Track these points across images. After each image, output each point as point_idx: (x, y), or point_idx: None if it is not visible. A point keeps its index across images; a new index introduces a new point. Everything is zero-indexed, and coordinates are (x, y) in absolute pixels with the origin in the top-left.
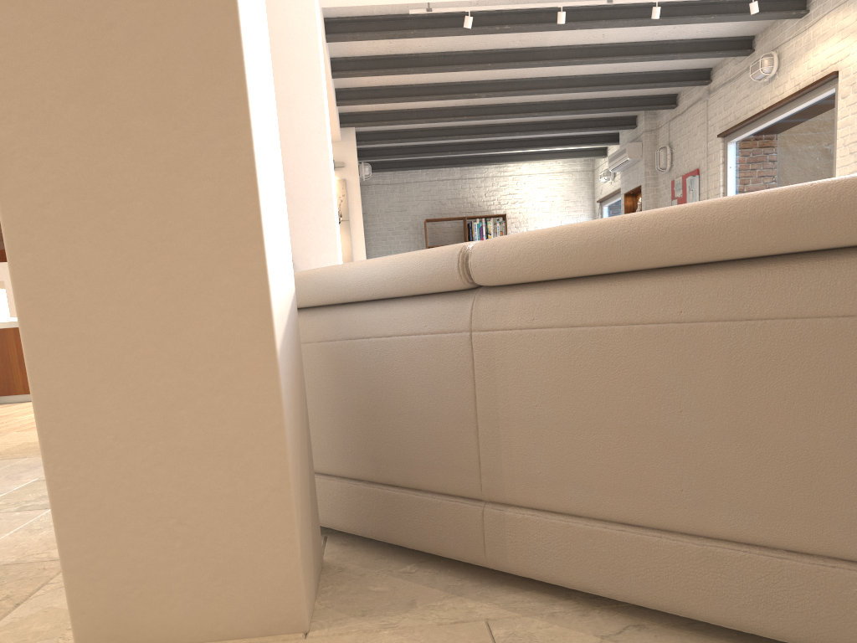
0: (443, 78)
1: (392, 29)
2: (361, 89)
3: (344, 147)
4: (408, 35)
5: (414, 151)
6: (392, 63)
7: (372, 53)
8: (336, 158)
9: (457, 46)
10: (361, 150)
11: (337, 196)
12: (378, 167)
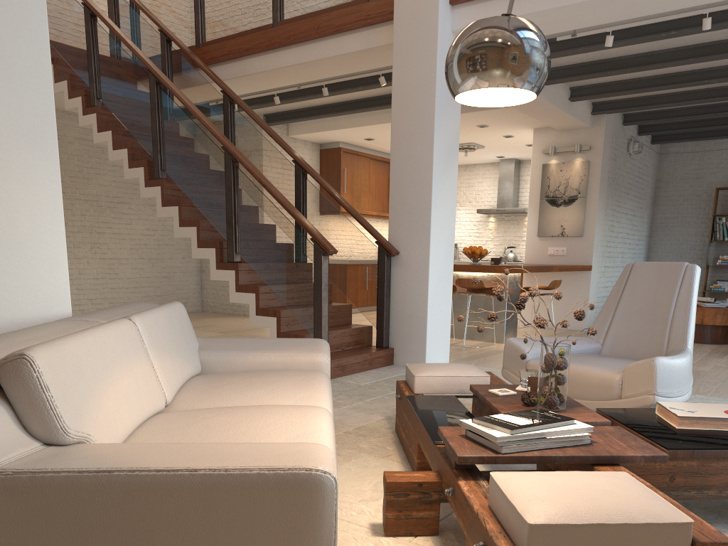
0: (668, 69)
1: (565, 48)
2: (592, 86)
3: (593, 132)
4: (579, 51)
5: (697, 125)
6: (596, 67)
7: (577, 61)
8: (584, 142)
9: (655, 46)
10: (643, 126)
11: (579, 175)
12: (671, 138)
